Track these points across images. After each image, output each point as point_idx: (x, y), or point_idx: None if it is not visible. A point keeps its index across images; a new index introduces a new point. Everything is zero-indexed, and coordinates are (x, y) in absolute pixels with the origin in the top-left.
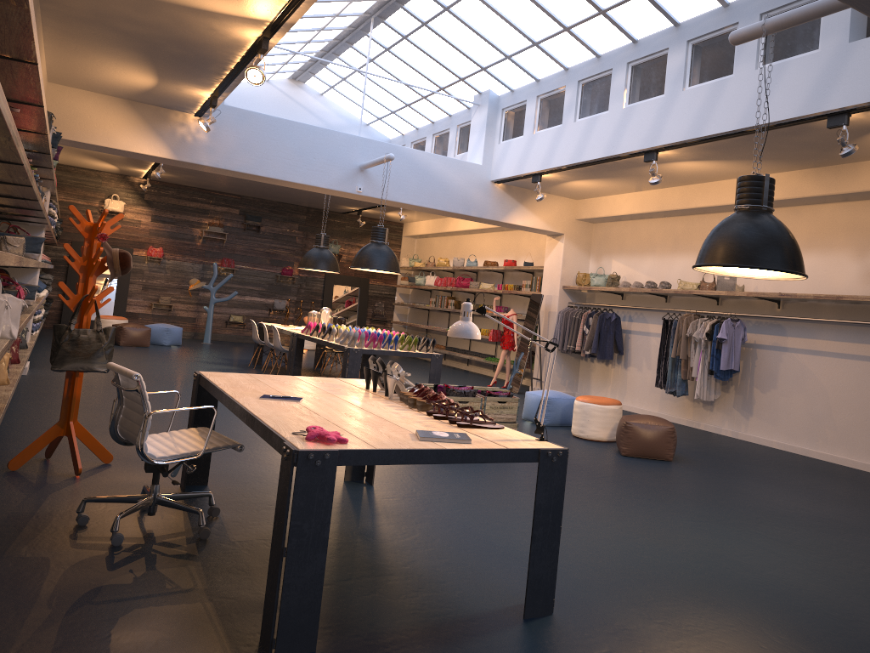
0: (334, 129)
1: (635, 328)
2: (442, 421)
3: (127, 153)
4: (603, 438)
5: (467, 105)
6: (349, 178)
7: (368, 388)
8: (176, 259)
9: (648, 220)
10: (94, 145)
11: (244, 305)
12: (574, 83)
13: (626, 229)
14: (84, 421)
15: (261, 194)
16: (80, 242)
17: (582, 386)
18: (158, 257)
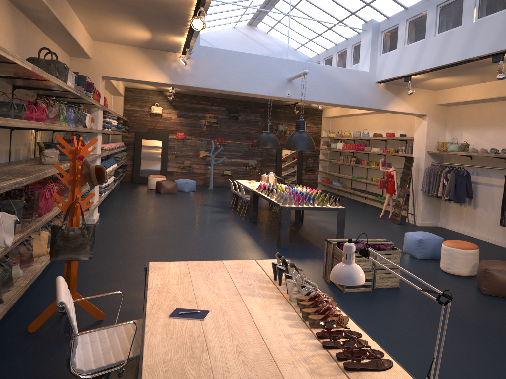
0: (275, 54)
1: (482, 180)
2: (330, 353)
3: (144, 82)
4: (465, 274)
5: (358, 31)
6: (281, 88)
7: (275, 279)
8: (192, 139)
9: (490, 103)
10: (124, 79)
11: (231, 164)
12: (434, 7)
13: (473, 109)
14: (108, 269)
15: (236, 97)
16: (140, 132)
17: (442, 218)
18: (182, 138)
